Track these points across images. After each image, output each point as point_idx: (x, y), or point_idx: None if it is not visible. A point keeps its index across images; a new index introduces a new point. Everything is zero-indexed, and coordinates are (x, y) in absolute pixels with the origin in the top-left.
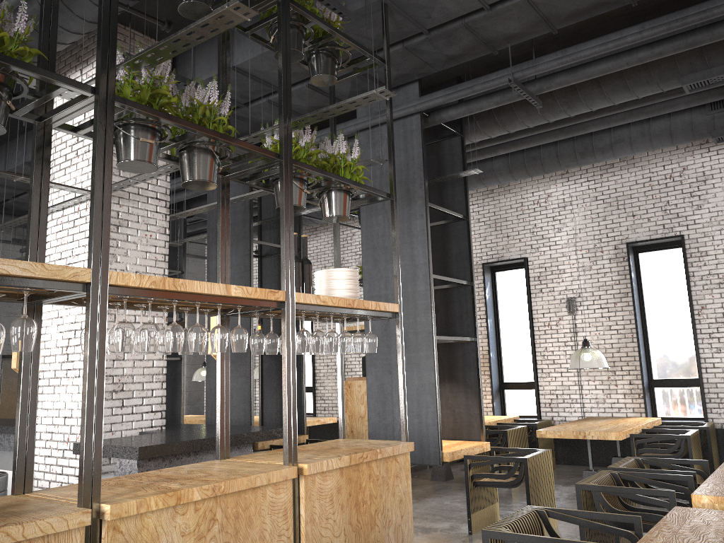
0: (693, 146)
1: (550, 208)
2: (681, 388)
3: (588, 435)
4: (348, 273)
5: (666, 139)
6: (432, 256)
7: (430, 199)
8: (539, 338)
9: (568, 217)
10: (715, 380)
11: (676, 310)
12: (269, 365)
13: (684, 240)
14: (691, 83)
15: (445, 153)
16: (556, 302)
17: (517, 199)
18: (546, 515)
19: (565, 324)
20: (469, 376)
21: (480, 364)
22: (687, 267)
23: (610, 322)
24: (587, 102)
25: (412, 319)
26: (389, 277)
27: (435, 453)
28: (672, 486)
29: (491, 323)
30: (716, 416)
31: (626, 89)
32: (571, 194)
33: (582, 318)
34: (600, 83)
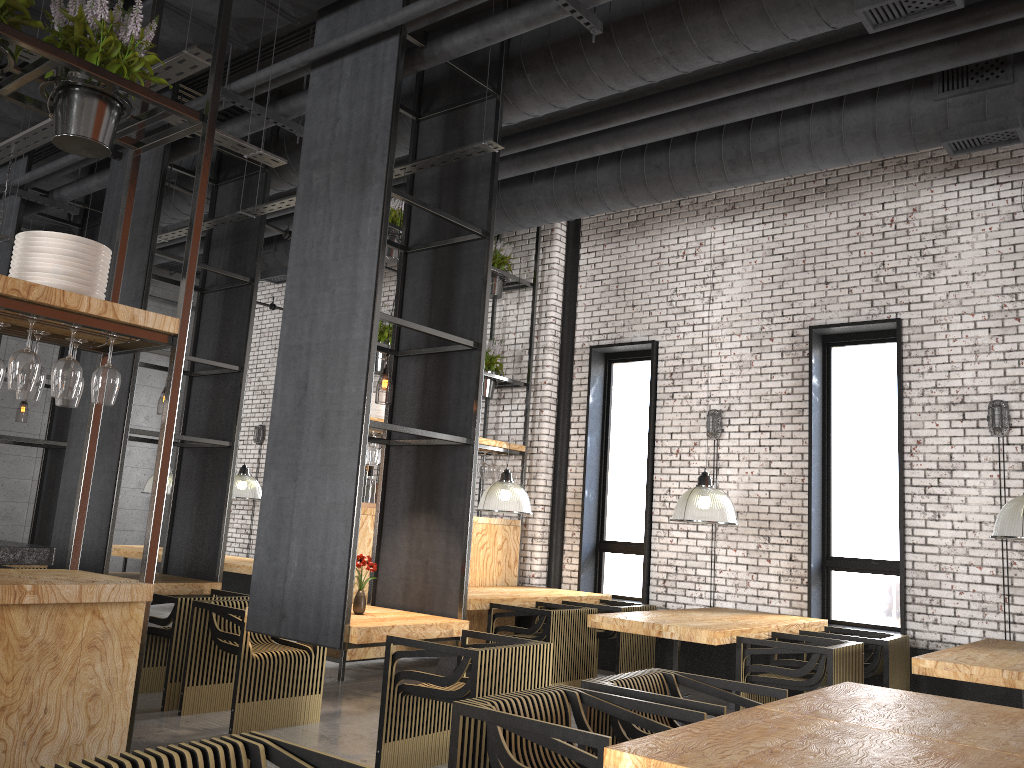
0: (934, 172)
1: (701, 265)
2: (875, 576)
3: (666, 631)
4: (68, 243)
5: (867, 142)
6: (431, 298)
7: (442, 203)
8: (661, 472)
9: (727, 280)
10: (925, 566)
11: (880, 444)
12: (189, 466)
13: (902, 328)
14: (870, 7)
15: (472, 126)
16: (692, 417)
17: (653, 246)
18: (264, 756)
19: (703, 454)
20: (456, 505)
21: (474, 485)
22: (901, 373)
23: (771, 456)
24: (701, 42)
25: (338, 389)
26: (317, 314)
27: (337, 627)
28: (665, 730)
29: (593, 443)
30: (920, 628)
31: (763, 18)
32: (736, 243)
33: (730, 446)
34: (720, 5)
